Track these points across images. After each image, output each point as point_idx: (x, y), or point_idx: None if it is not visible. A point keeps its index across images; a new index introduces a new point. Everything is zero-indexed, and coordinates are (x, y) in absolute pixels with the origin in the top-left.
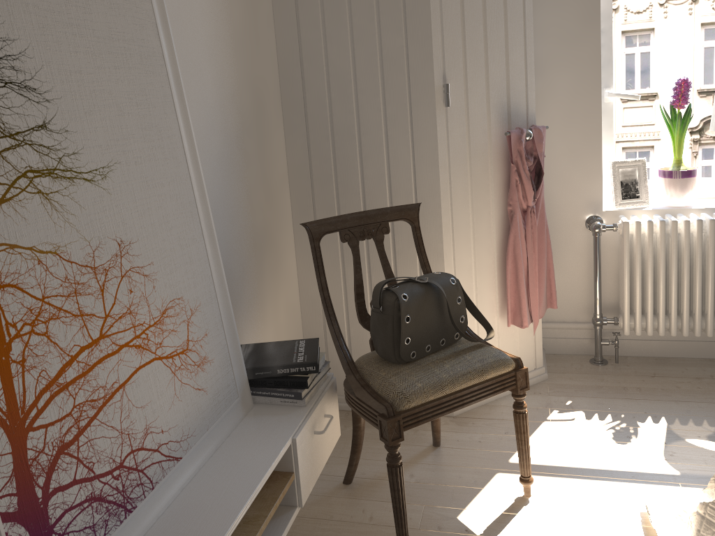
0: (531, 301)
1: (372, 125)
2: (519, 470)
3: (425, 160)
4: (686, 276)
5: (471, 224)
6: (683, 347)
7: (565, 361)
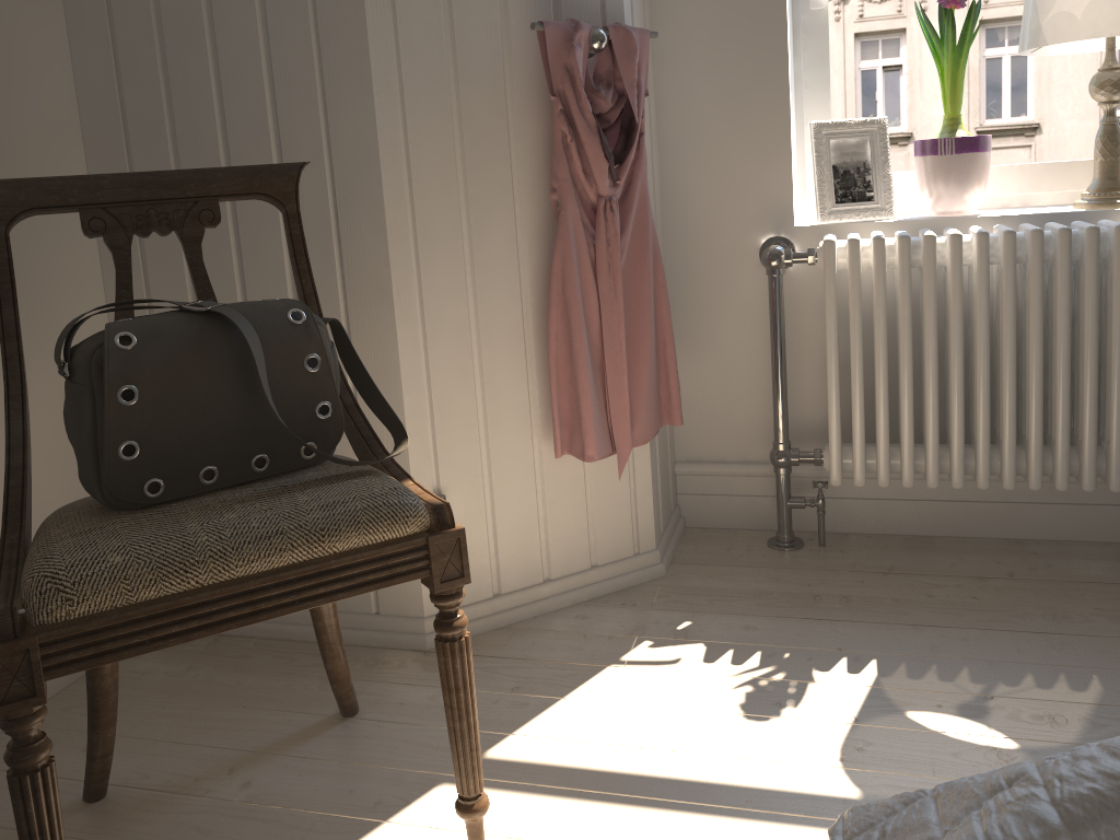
0: (611, 406)
1: (236, 6)
2: (493, 778)
3: (345, 78)
4: (955, 356)
5: (466, 230)
6: (964, 516)
7: (718, 543)
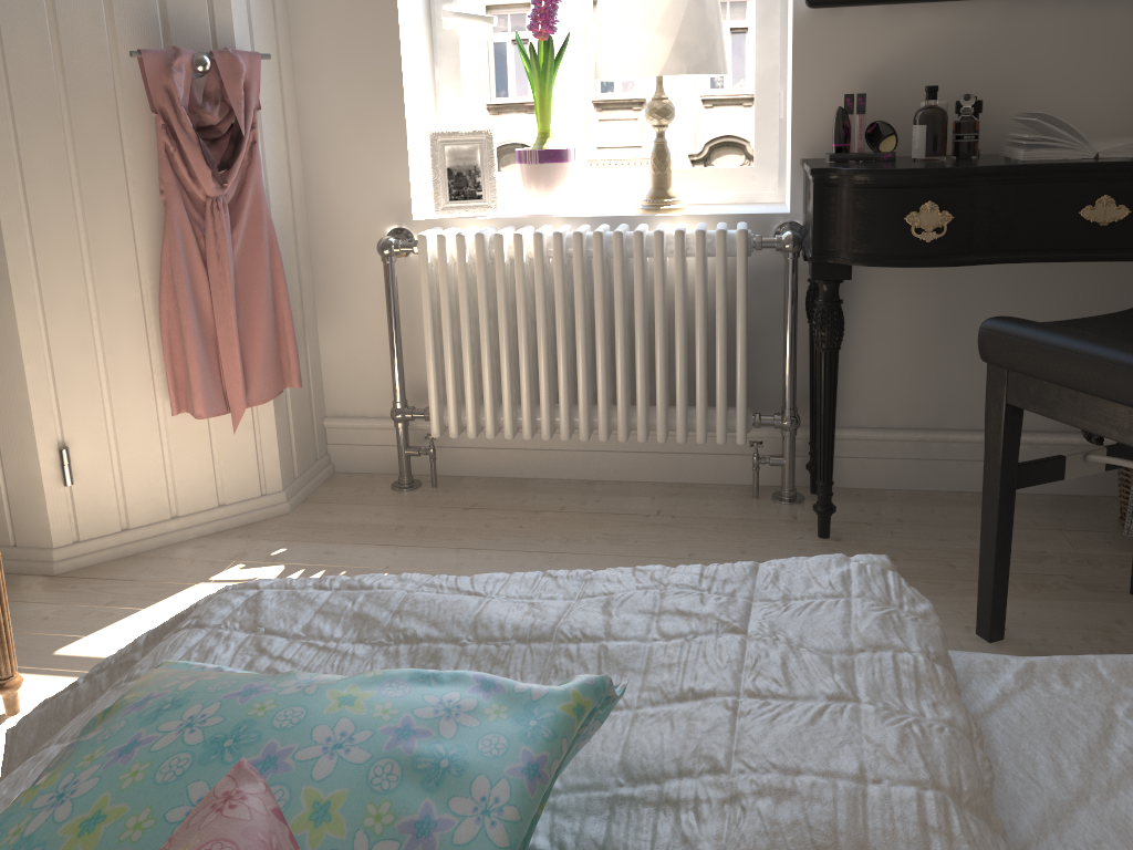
0: (225, 372)
1: None
2: (53, 668)
3: None
4: (521, 333)
5: (82, 224)
6: (550, 462)
7: (353, 485)
